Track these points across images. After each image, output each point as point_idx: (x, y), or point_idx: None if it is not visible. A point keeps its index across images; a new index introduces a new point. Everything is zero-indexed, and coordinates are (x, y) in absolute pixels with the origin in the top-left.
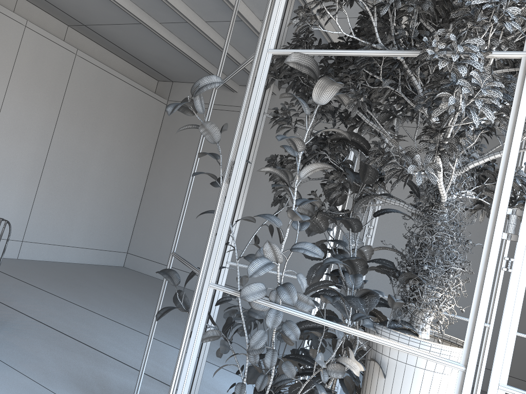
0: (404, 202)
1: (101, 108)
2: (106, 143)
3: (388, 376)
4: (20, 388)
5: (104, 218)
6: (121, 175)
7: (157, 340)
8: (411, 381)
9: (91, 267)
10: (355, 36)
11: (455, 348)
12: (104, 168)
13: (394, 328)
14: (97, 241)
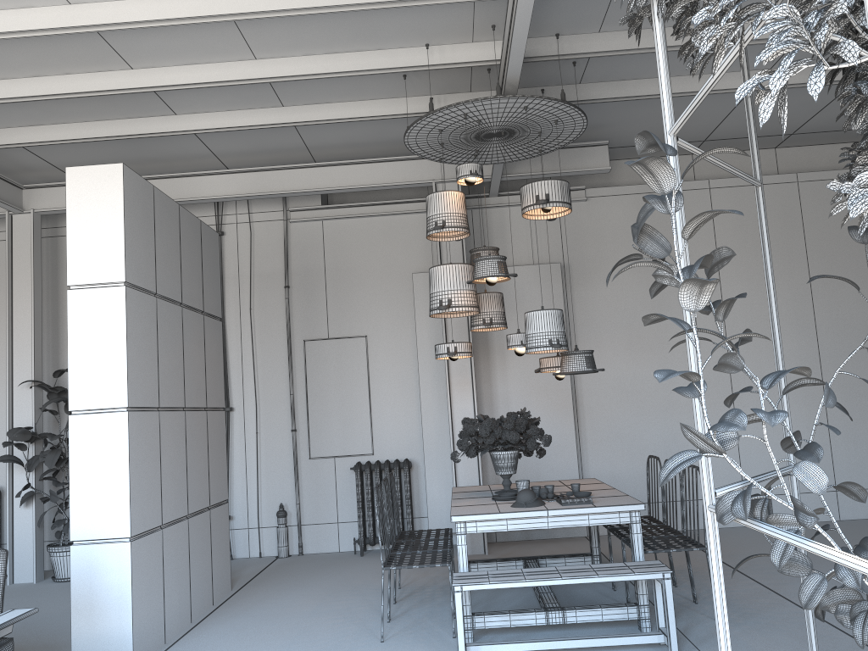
0: None
1: None
2: None
3: None
4: None
5: None
6: None
7: None
8: None
9: None
10: None
11: None
12: None
13: None
14: None
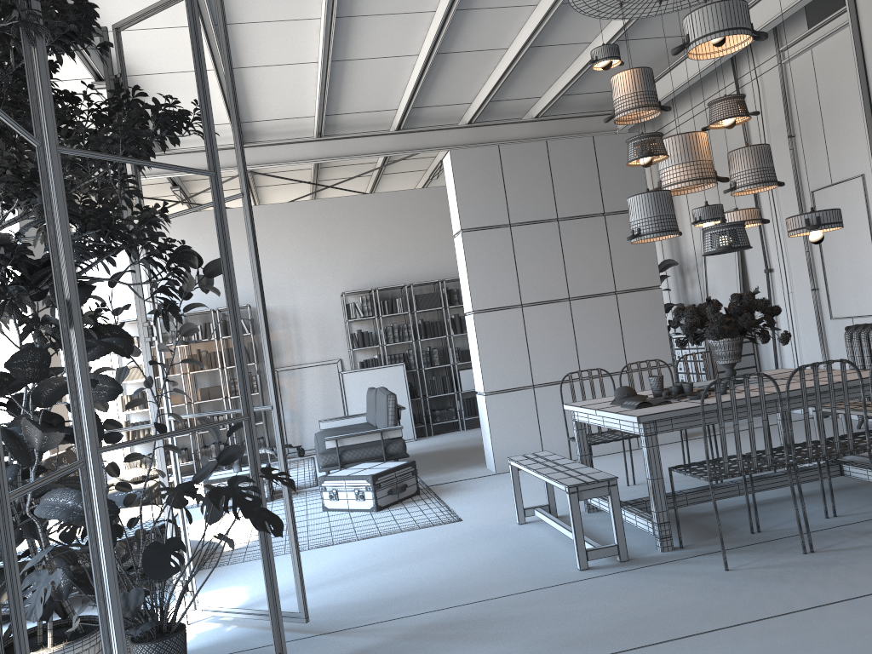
0: None
1: None
2: None
3: None
4: (472, 592)
5: None
6: None
7: None
8: None
9: None
10: None
11: None
12: None
13: None
14: None
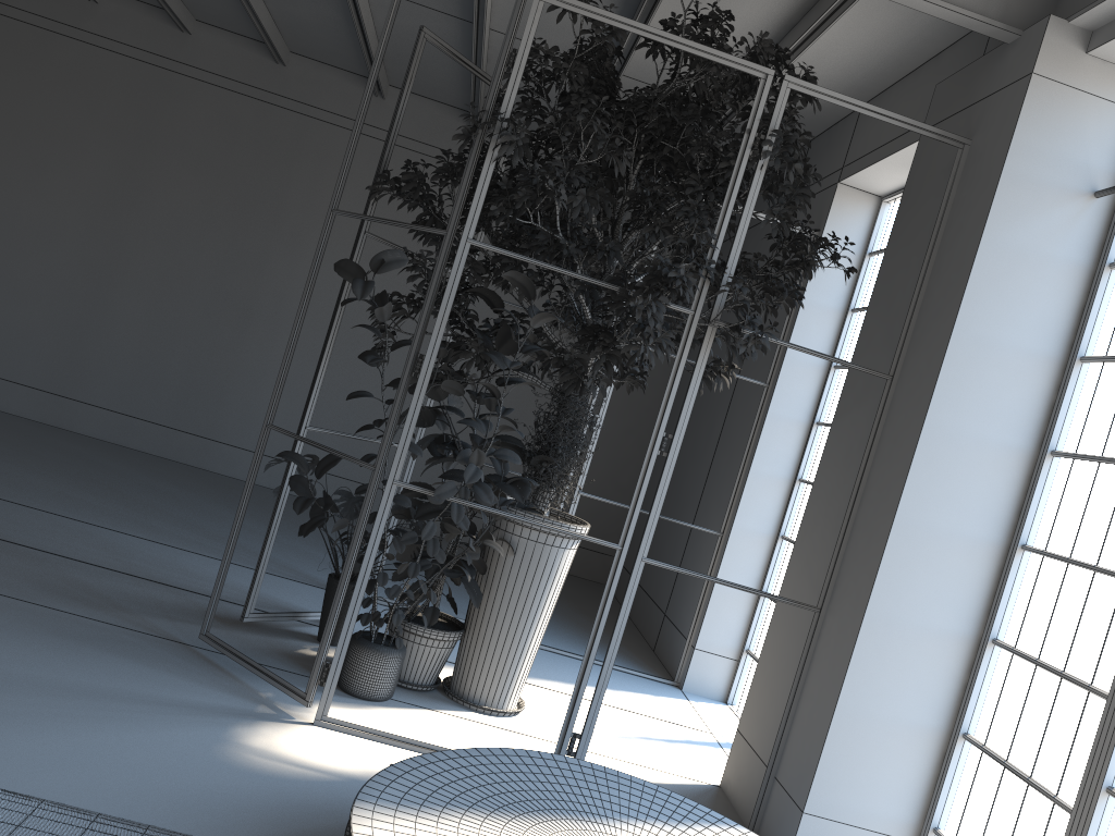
0: (537, 377)
1: None
2: None
3: (518, 554)
4: (5, 607)
5: None
6: None
7: (69, 519)
8: (539, 557)
9: None
10: (540, 225)
11: (579, 526)
12: None
13: (522, 507)
14: None
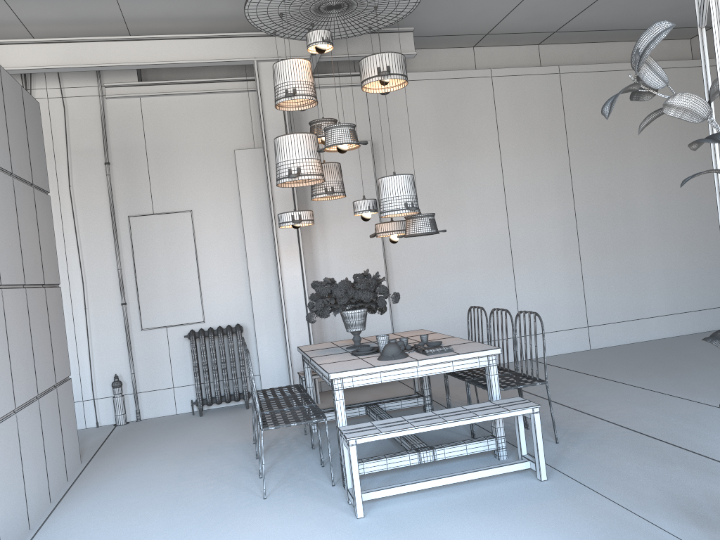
0: None
1: (620, 121)
2: (645, 163)
3: None
4: (605, 516)
5: (684, 265)
6: (687, 197)
7: None
8: None
9: (692, 338)
10: None
11: None
12: (656, 197)
13: None
14: (689, 299)
